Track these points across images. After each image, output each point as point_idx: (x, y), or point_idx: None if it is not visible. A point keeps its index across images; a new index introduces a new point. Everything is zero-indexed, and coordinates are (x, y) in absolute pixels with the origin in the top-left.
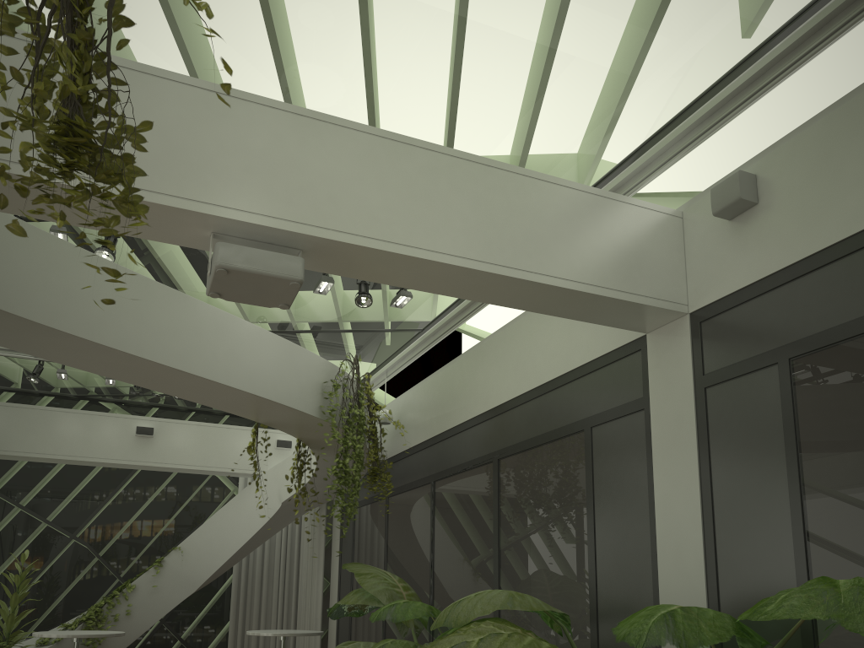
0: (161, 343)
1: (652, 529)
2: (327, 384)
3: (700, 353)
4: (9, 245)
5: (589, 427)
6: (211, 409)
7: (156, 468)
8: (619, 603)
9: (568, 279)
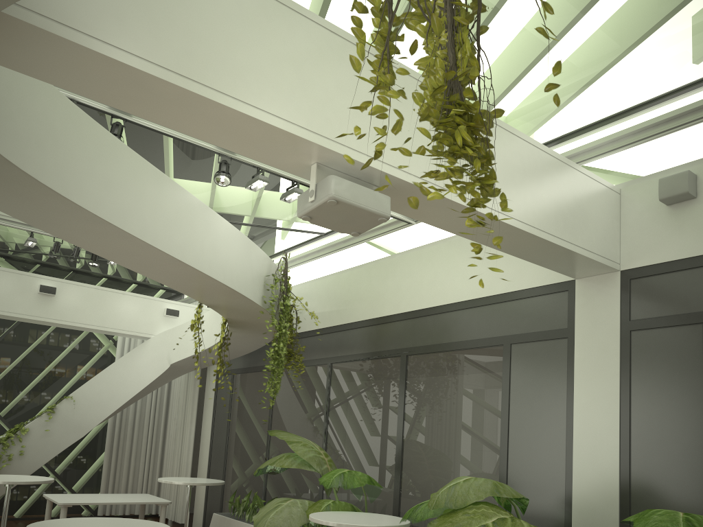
0: (168, 235)
1: (569, 431)
2: (267, 277)
3: (628, 303)
4: (68, 131)
5: (509, 343)
6: (95, 272)
7: (54, 324)
8: (530, 483)
9: (555, 236)
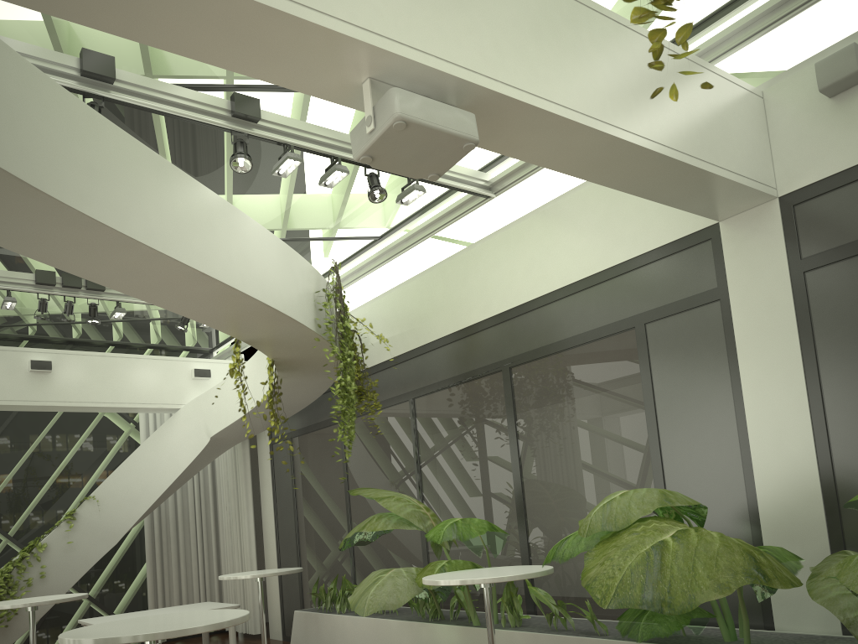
0: (183, 240)
1: (740, 419)
2: (317, 294)
3: (796, 238)
4: (27, 99)
5: (642, 324)
6: (97, 340)
7: (57, 408)
8: (698, 496)
9: (692, 156)
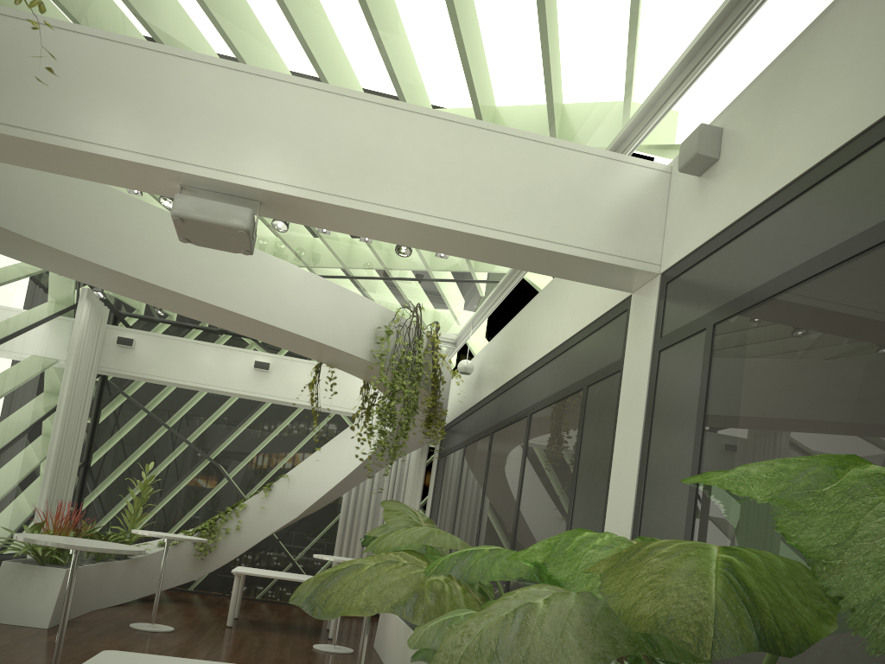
0: (203, 283)
1: (607, 490)
2: (382, 329)
3: (661, 316)
4: (63, 193)
5: (586, 386)
6: None
7: (271, 401)
8: None
9: (521, 235)
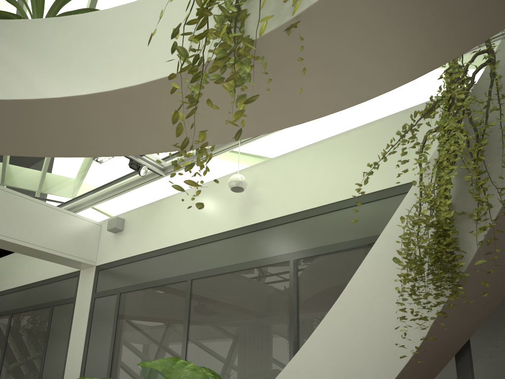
0: None
1: (66, 355)
2: None
3: (96, 283)
4: None
5: (53, 305)
6: None
7: None
8: None
9: (38, 245)
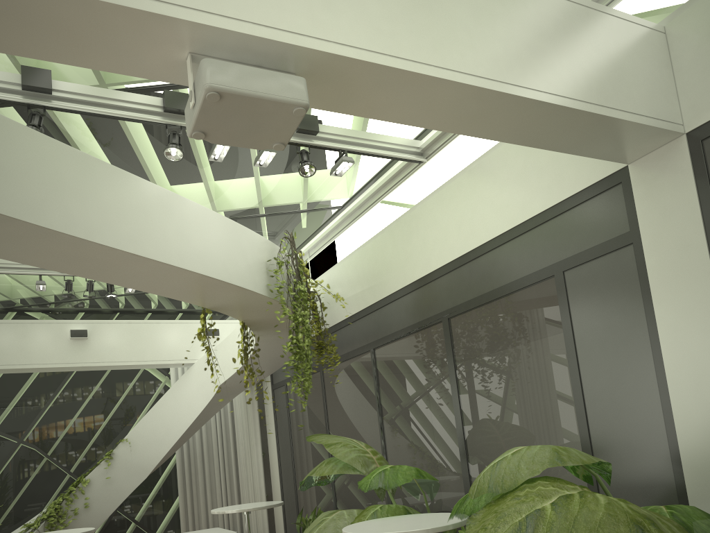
0: (110, 226)
1: (658, 364)
2: (270, 262)
3: (706, 174)
4: None
5: (561, 272)
6: (135, 309)
7: (94, 368)
8: (621, 443)
9: (575, 99)
